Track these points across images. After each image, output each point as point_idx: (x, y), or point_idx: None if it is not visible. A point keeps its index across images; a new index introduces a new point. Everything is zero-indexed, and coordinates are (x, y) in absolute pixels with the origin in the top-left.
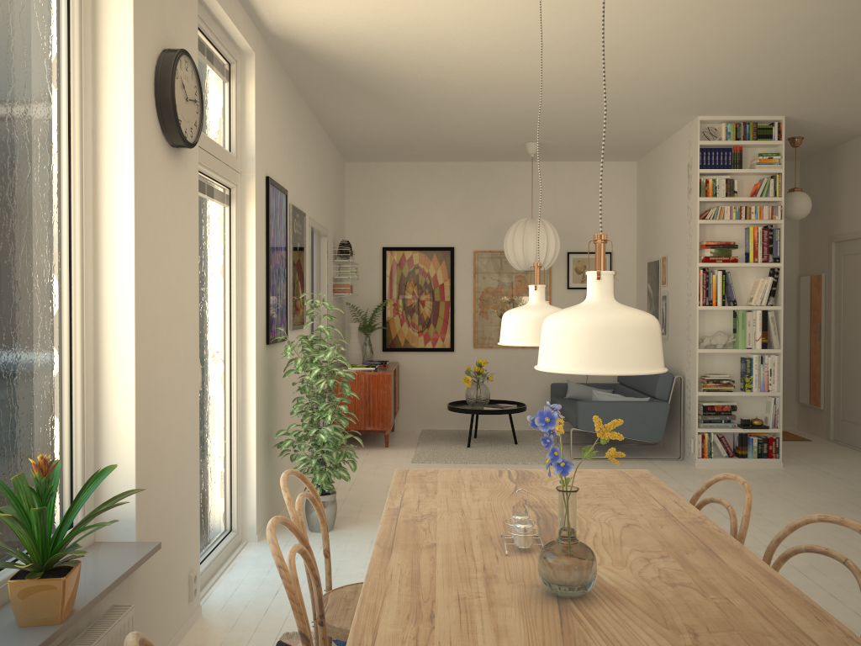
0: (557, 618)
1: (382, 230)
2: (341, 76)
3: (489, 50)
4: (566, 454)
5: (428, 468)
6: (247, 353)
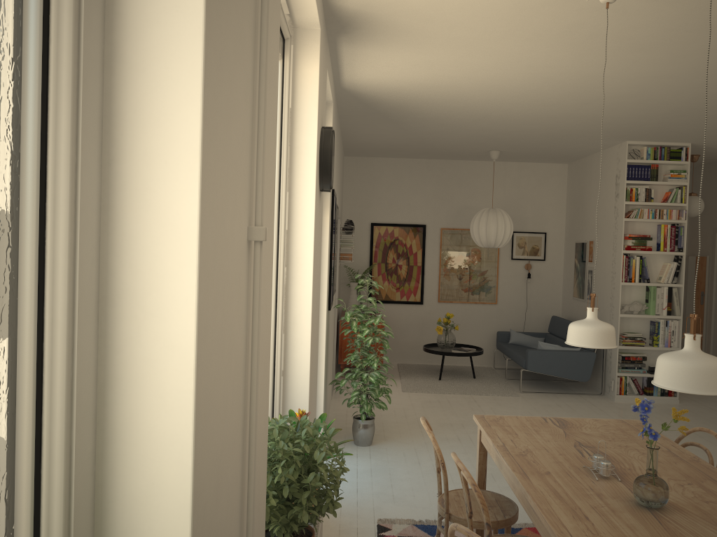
0: (656, 520)
1: (371, 209)
2: (376, 110)
3: (493, 101)
4: (515, 388)
5: (416, 396)
6: (320, 318)
